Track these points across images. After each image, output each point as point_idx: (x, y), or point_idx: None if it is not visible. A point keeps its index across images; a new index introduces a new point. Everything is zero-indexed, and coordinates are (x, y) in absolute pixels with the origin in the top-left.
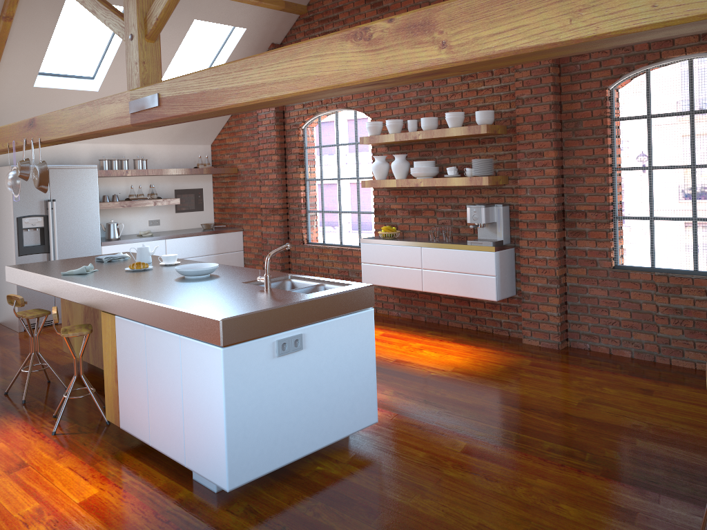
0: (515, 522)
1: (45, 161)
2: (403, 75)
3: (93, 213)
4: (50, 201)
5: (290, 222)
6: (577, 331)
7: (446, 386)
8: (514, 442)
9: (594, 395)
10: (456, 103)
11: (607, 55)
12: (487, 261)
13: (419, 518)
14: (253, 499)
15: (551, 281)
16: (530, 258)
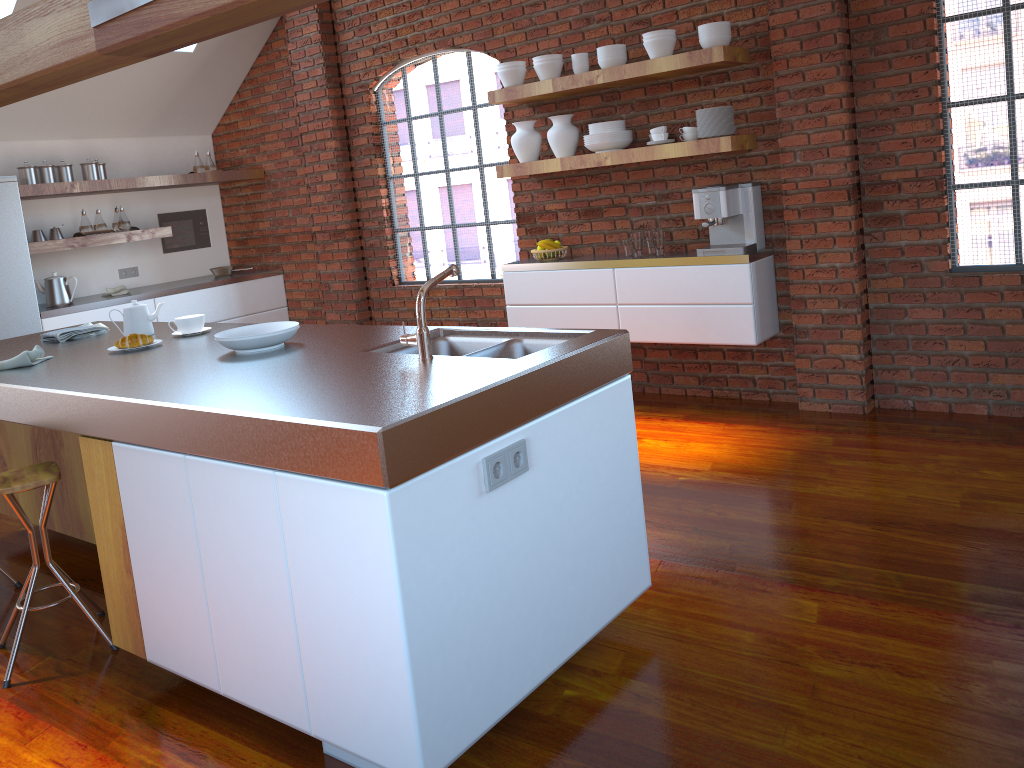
0: (1015, 765)
1: None
2: None
3: (19, 262)
4: None
5: (366, 251)
6: (890, 381)
7: (717, 497)
8: (901, 589)
9: (975, 485)
10: (653, 18)
11: None
12: (735, 280)
13: None
14: None
15: (846, 303)
16: (807, 269)
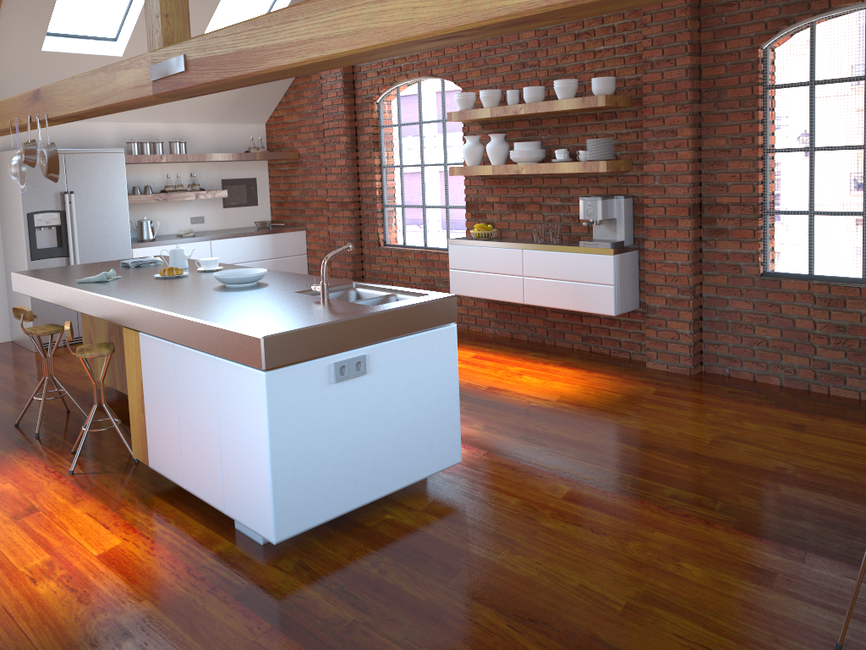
0: (624, 584)
1: (61, 145)
2: (484, 24)
3: (121, 208)
4: (67, 194)
5: (363, 219)
6: (714, 353)
7: (549, 419)
8: (629, 487)
9: (731, 430)
10: (567, 68)
11: (761, 4)
12: (603, 266)
13: (507, 578)
14: (306, 553)
15: (683, 291)
16: (657, 263)
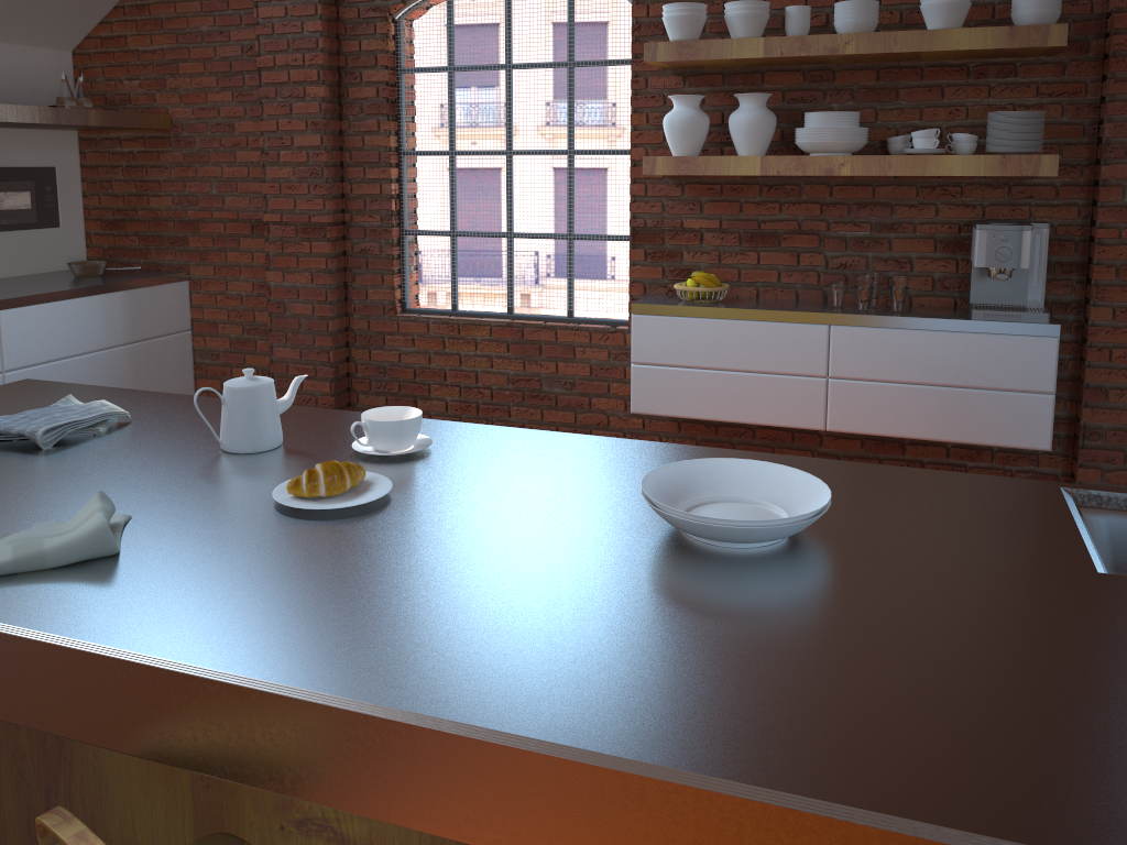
0: None
1: None
2: None
3: None
4: None
5: (353, 259)
6: None
7: None
8: None
9: None
10: None
11: None
12: (1032, 358)
13: None
14: None
15: None
16: (1117, 348)
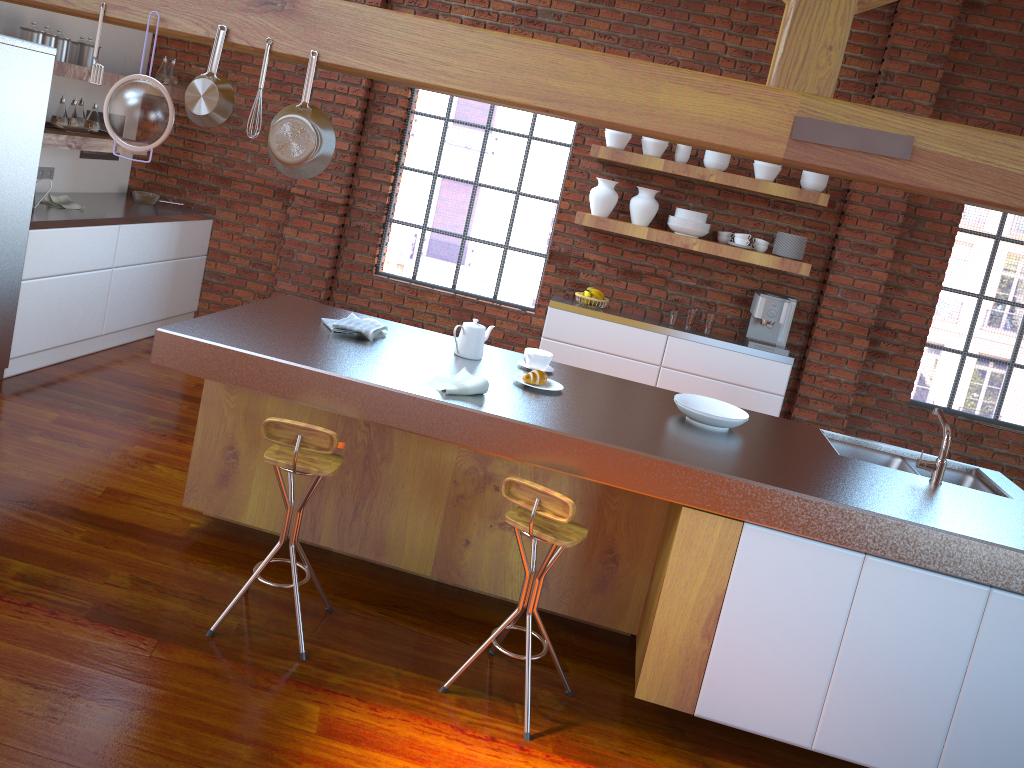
0: None
1: None
2: None
3: (31, 156)
4: None
5: (349, 231)
6: None
7: None
8: None
9: None
10: None
11: None
12: (776, 374)
13: None
14: None
15: (839, 409)
16: (818, 376)
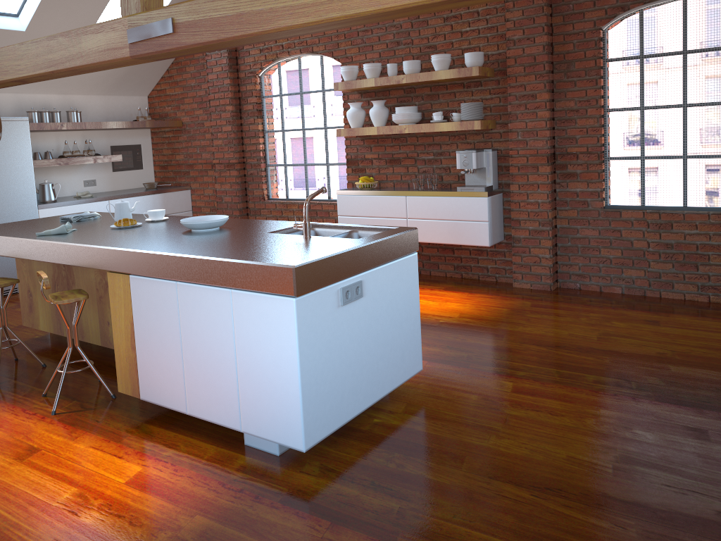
0: (601, 451)
1: None
2: None
3: (27, 172)
4: None
5: (248, 178)
6: (567, 272)
7: (461, 331)
8: (558, 377)
9: (607, 329)
10: (438, 45)
11: None
12: (479, 206)
13: (507, 458)
14: (323, 458)
15: (543, 224)
16: (521, 202)
